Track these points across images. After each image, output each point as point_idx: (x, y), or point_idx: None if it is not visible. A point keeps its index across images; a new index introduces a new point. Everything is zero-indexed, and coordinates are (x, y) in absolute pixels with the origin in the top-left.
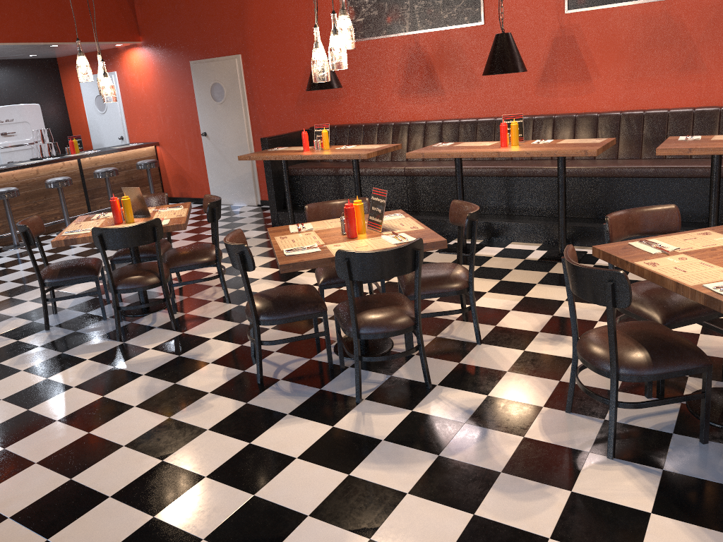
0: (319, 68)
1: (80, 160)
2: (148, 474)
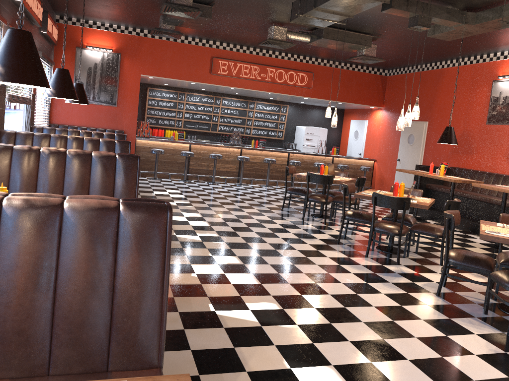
0: (398, 124)
1: (333, 158)
2: (281, 244)
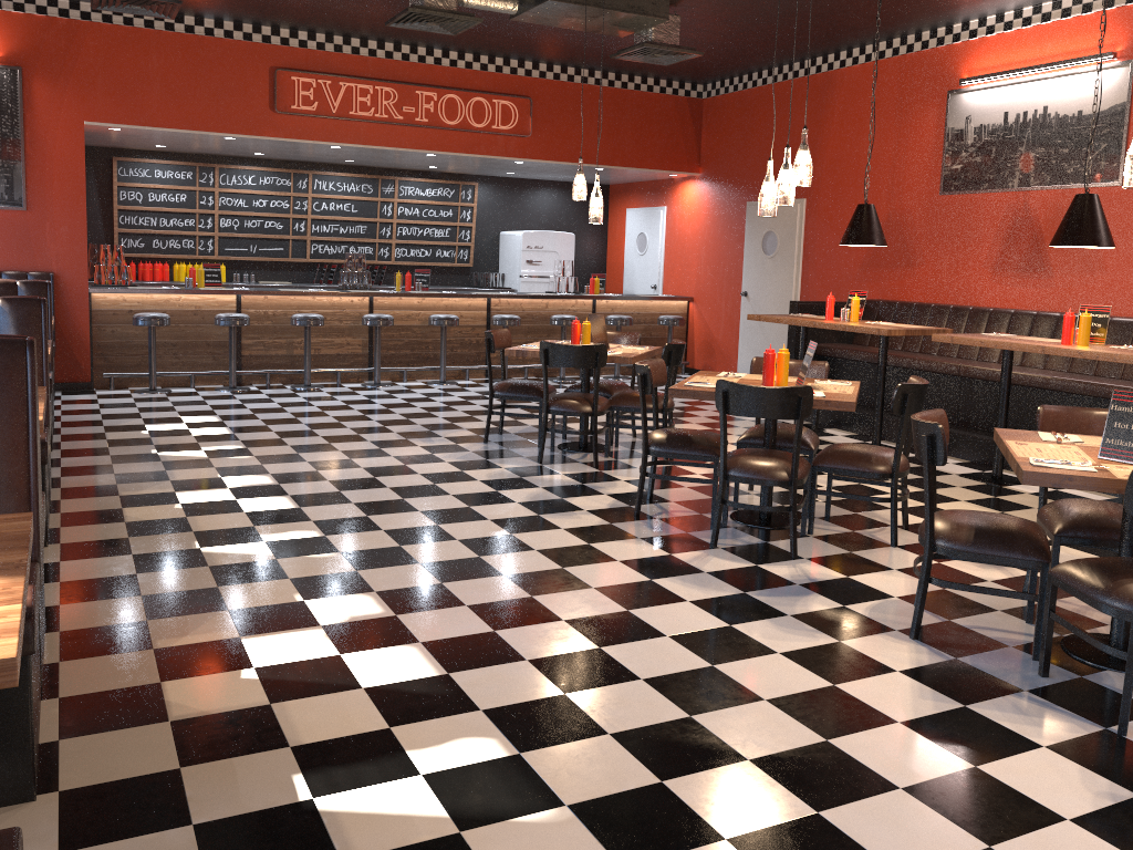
0: (764, 201)
1: (595, 301)
2: (494, 537)
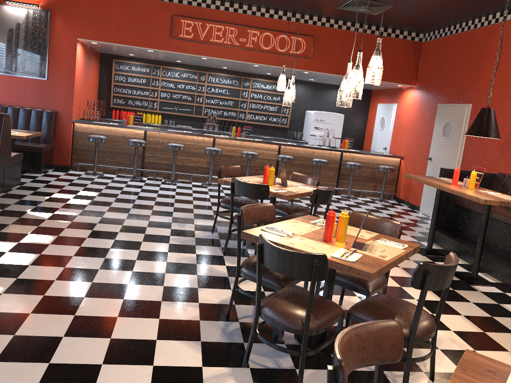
0: (340, 94)
1: (342, 153)
2: (101, 318)
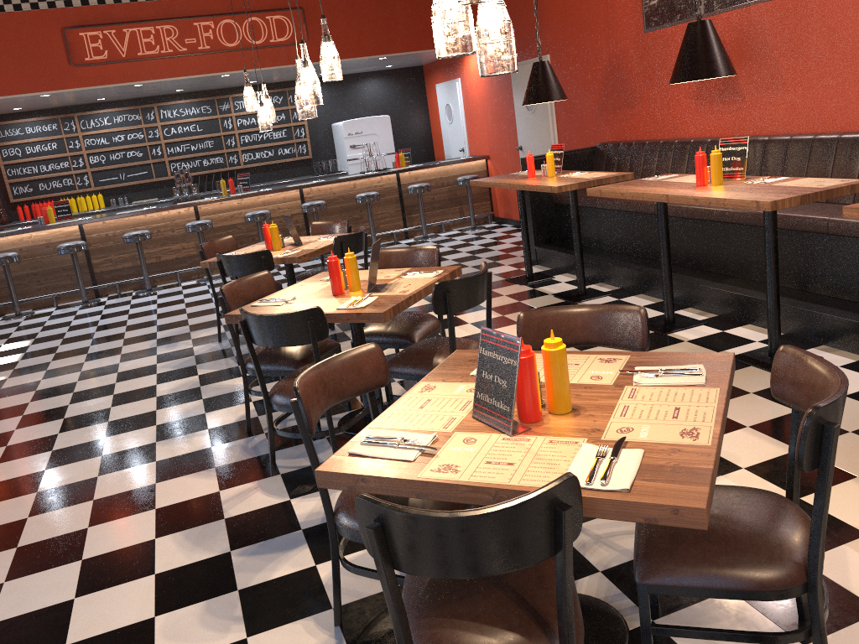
0: (297, 104)
1: (398, 175)
2: (75, 484)
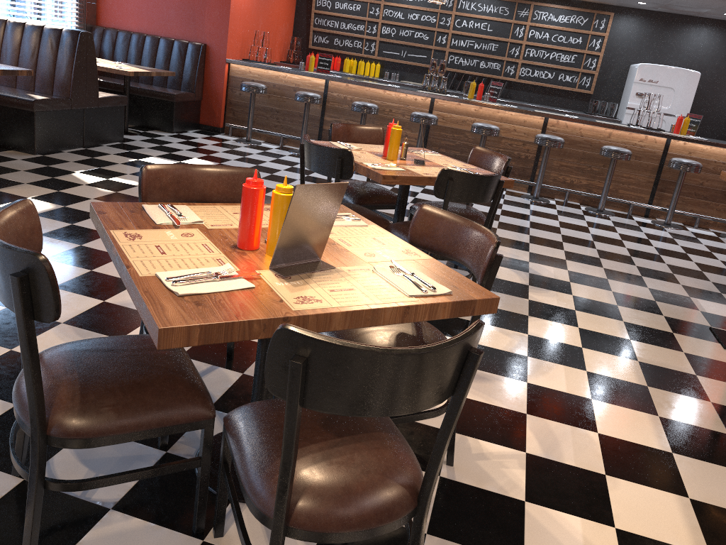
0: None
1: (669, 141)
2: None
